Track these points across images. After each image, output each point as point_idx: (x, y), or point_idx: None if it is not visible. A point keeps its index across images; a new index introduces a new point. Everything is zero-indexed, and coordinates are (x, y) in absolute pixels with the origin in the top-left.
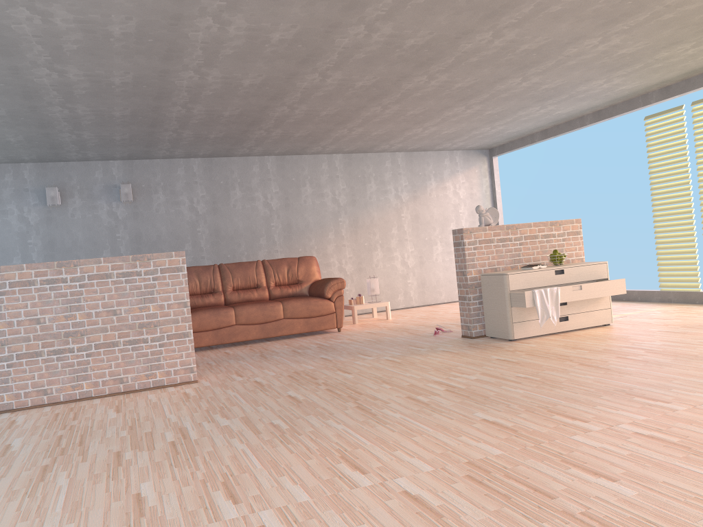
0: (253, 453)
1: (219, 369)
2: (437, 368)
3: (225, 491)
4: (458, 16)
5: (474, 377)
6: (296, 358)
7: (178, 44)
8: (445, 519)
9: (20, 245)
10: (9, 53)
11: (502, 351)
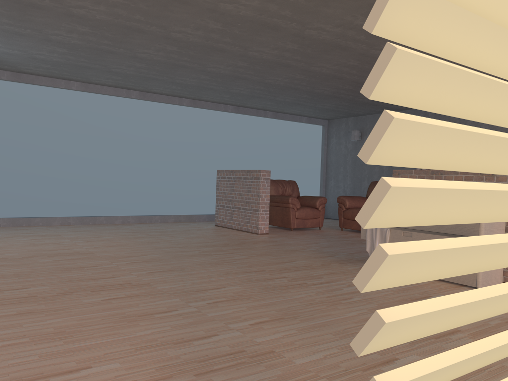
0: (131, 241)
1: (291, 235)
2: (271, 254)
3: (94, 240)
4: (263, 35)
5: (237, 257)
6: (319, 240)
7: (230, 75)
8: (47, 250)
9: (343, 161)
10: (211, 89)
11: (324, 263)
